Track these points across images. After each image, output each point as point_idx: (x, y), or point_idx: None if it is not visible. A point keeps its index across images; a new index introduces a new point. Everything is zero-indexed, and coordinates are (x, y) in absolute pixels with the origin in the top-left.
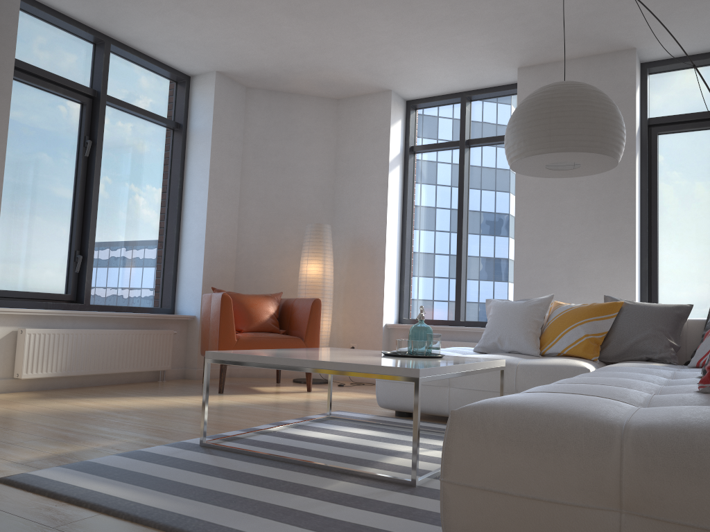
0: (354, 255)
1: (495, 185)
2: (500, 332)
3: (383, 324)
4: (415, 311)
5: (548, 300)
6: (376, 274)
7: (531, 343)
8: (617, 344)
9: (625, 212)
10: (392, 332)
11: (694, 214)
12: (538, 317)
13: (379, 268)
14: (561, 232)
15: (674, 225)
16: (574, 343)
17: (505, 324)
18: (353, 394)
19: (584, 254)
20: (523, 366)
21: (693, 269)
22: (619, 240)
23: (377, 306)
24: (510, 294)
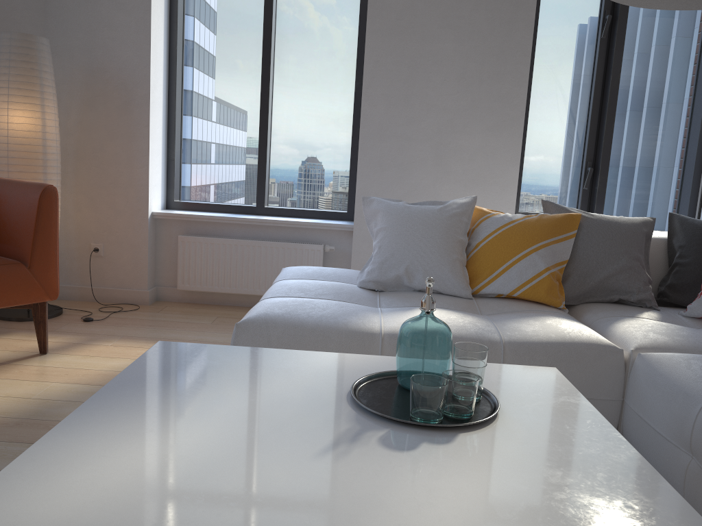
0: (92, 98)
1: (318, 5)
2: (409, 260)
3: (149, 214)
4: (191, 189)
5: (471, 206)
6: (135, 133)
7: (460, 279)
8: (579, 279)
9: (515, 70)
10: (160, 224)
11: (571, 80)
12: (462, 234)
13: (139, 123)
14: (430, 90)
15: (547, 92)
16: (530, 282)
17: (417, 246)
18: (128, 349)
19: (457, 125)
20: (514, 344)
21: (562, 150)
22: (505, 109)
23: (138, 185)
24: (335, 171)
